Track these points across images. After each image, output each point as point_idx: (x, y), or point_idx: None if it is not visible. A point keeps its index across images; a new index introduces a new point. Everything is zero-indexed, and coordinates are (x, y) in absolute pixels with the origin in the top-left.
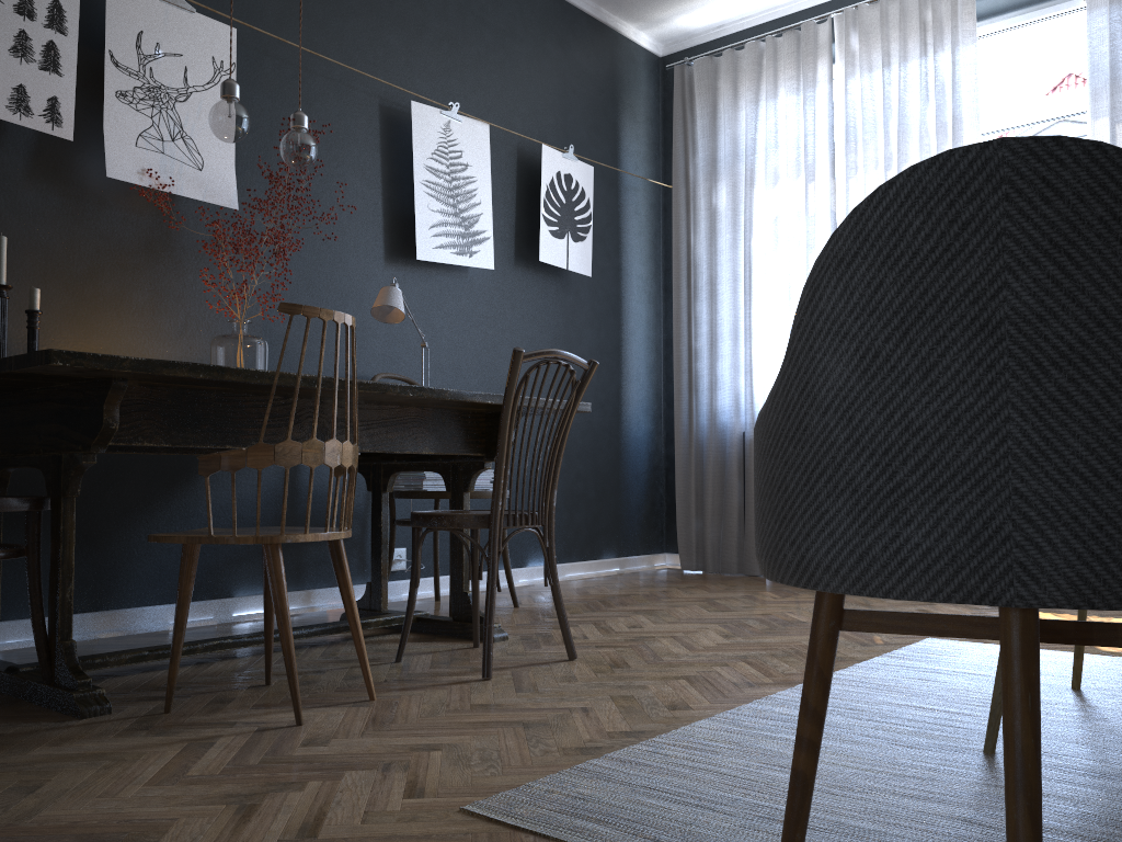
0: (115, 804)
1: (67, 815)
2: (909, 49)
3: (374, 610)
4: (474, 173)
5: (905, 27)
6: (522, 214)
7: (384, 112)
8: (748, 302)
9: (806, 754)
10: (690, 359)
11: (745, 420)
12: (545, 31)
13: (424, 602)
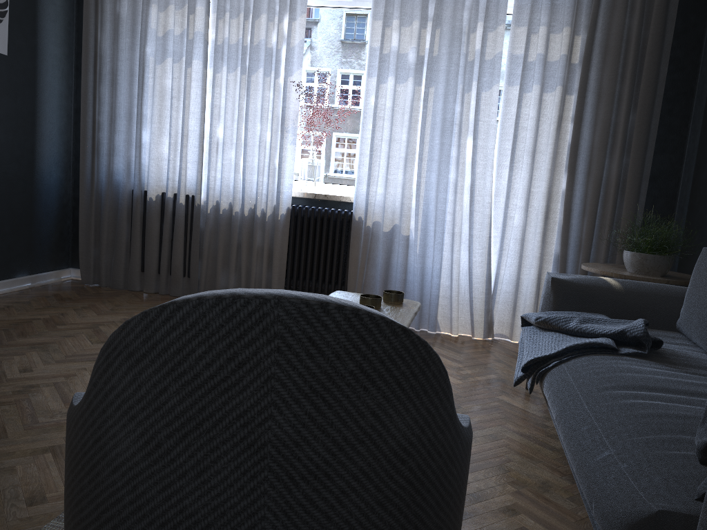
0: None
1: None
2: None
3: None
4: None
5: None
6: None
7: None
8: (141, 94)
9: None
10: (94, 129)
11: (134, 182)
12: None
13: None
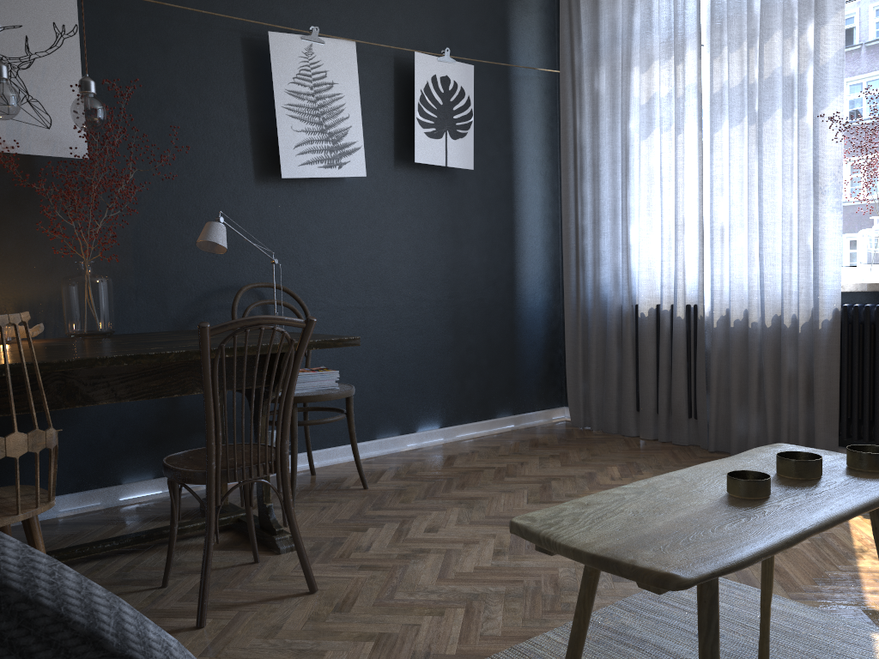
0: None
1: None
2: None
3: None
4: (341, 90)
5: None
6: (401, 119)
7: (246, 44)
8: (625, 183)
9: None
10: (577, 236)
11: (622, 294)
12: None
13: (300, 477)
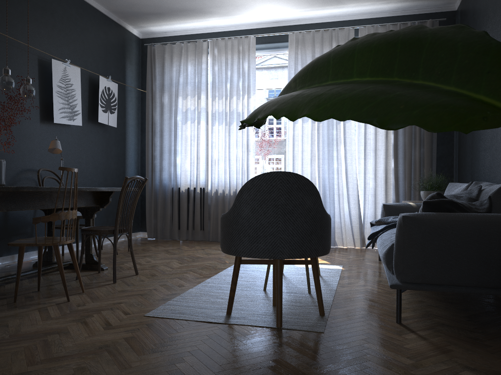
0: (41, 326)
1: (30, 329)
2: (234, 58)
3: (49, 261)
4: (75, 87)
5: (233, 51)
6: (90, 102)
7: (39, 62)
8: (175, 140)
9: (233, 292)
10: (152, 159)
11: (173, 183)
12: (99, 28)
13: None
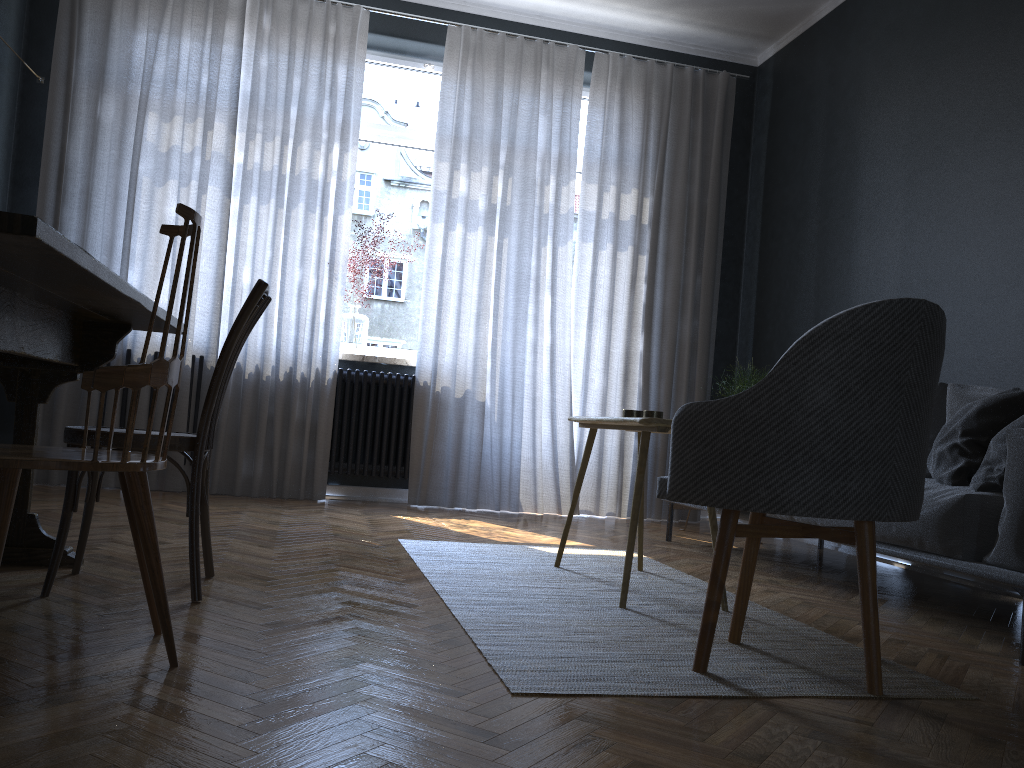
0: (269, 761)
1: None
2: (312, 50)
3: None
4: None
5: (312, 30)
6: None
7: None
8: (131, 223)
9: (717, 612)
10: None
11: None
12: None
13: None
